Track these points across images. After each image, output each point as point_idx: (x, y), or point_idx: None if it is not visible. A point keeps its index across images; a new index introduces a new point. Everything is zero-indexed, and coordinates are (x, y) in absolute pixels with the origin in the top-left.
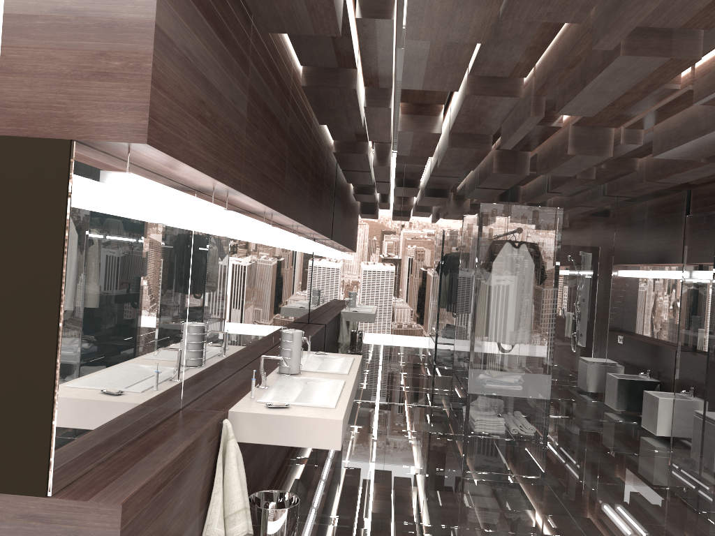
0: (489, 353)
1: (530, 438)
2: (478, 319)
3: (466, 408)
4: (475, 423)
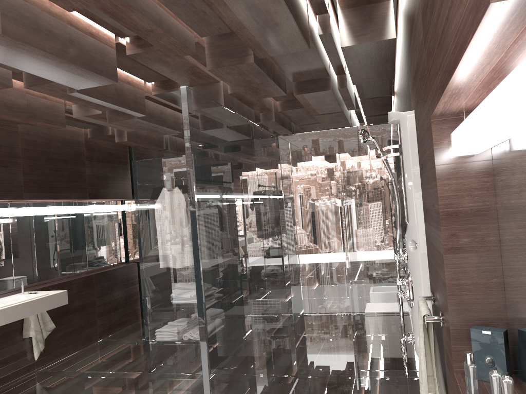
0: (154, 277)
1: (193, 342)
2: (143, 251)
3: (144, 323)
4: (152, 334)
